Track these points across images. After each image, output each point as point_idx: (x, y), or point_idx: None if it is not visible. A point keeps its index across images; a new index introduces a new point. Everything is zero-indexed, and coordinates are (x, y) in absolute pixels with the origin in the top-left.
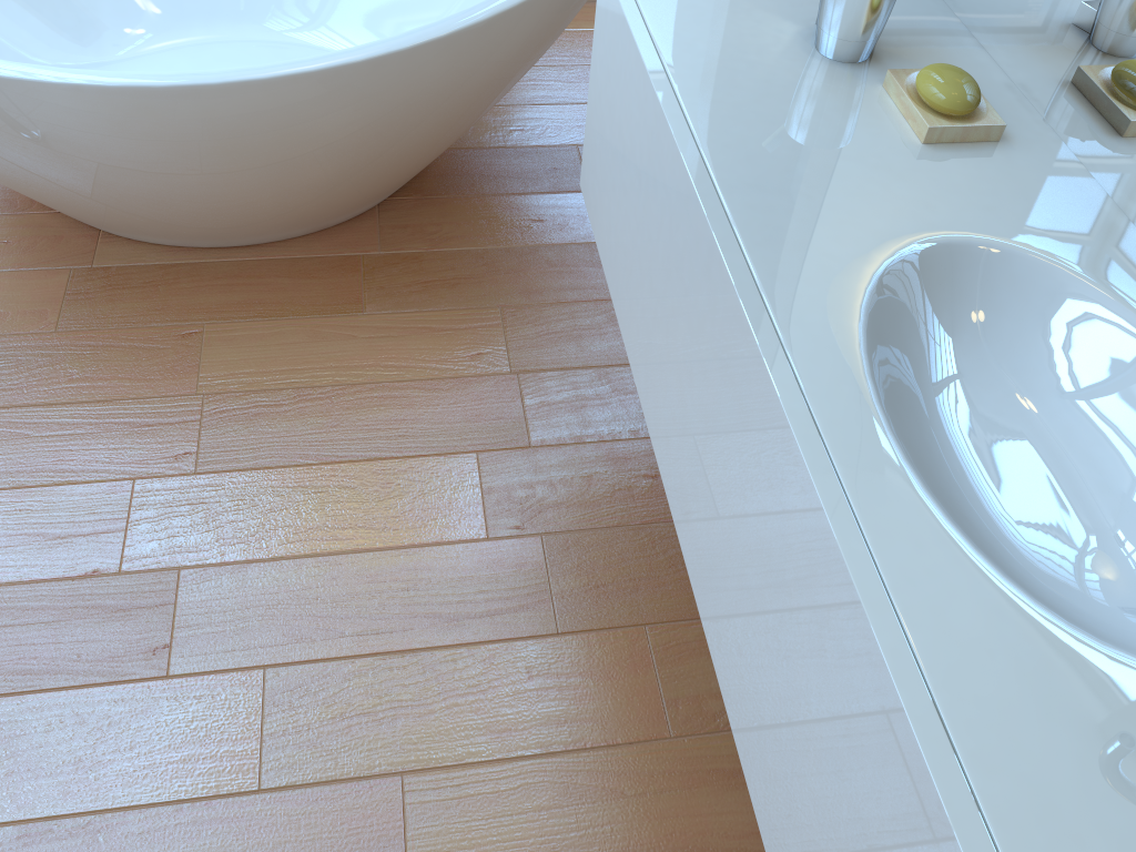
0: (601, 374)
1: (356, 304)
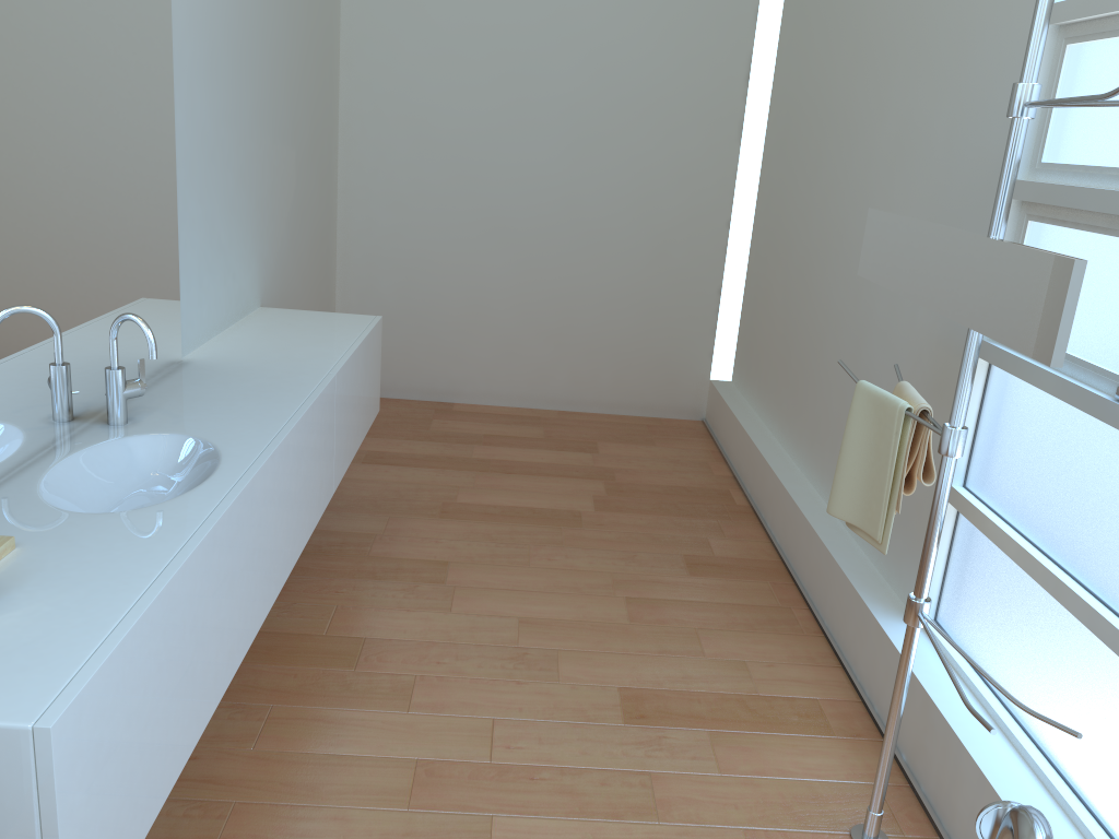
0: None
1: None
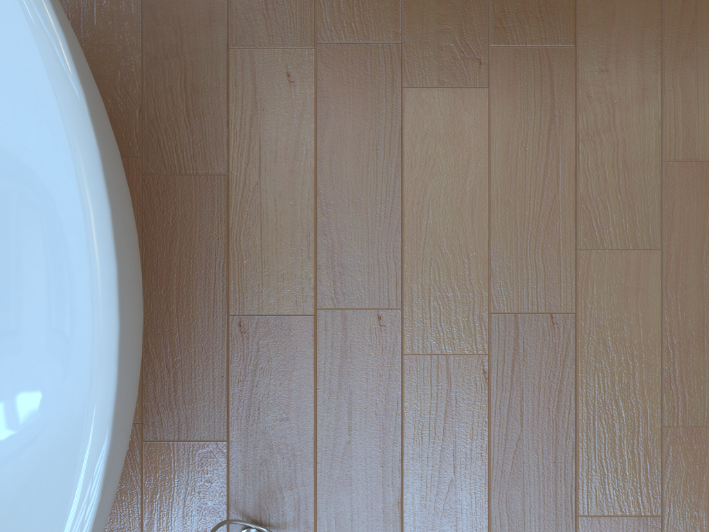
0: None
1: (214, 180)
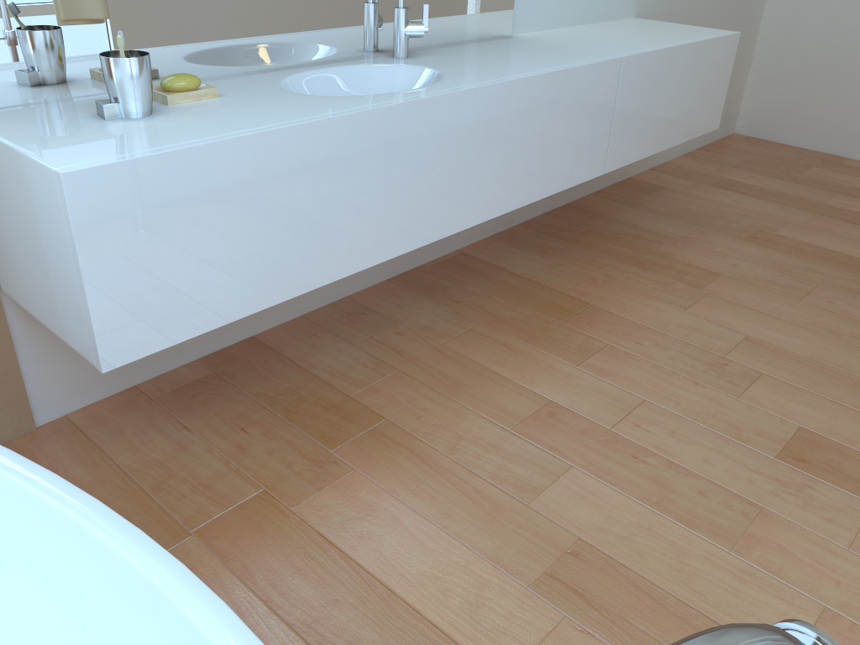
0: (158, 489)
1: None
